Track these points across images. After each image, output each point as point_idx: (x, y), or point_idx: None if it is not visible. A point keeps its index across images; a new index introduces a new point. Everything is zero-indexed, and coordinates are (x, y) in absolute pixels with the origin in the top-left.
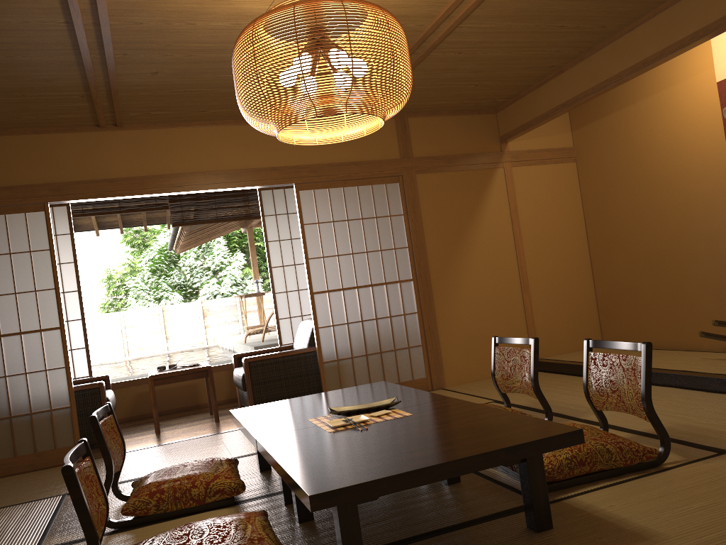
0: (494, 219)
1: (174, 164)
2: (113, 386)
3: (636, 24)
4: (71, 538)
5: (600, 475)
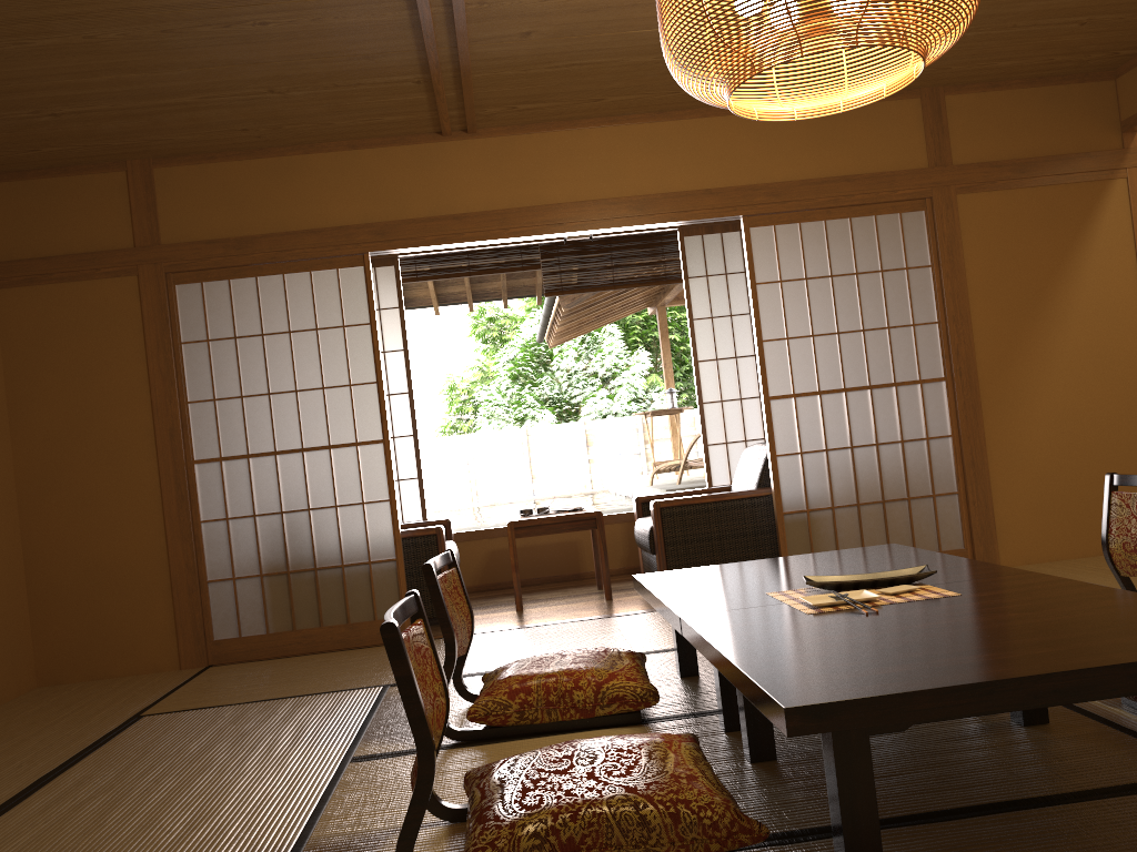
0: (1104, 273)
1: (552, 189)
2: (455, 537)
3: None
4: (395, 747)
5: None
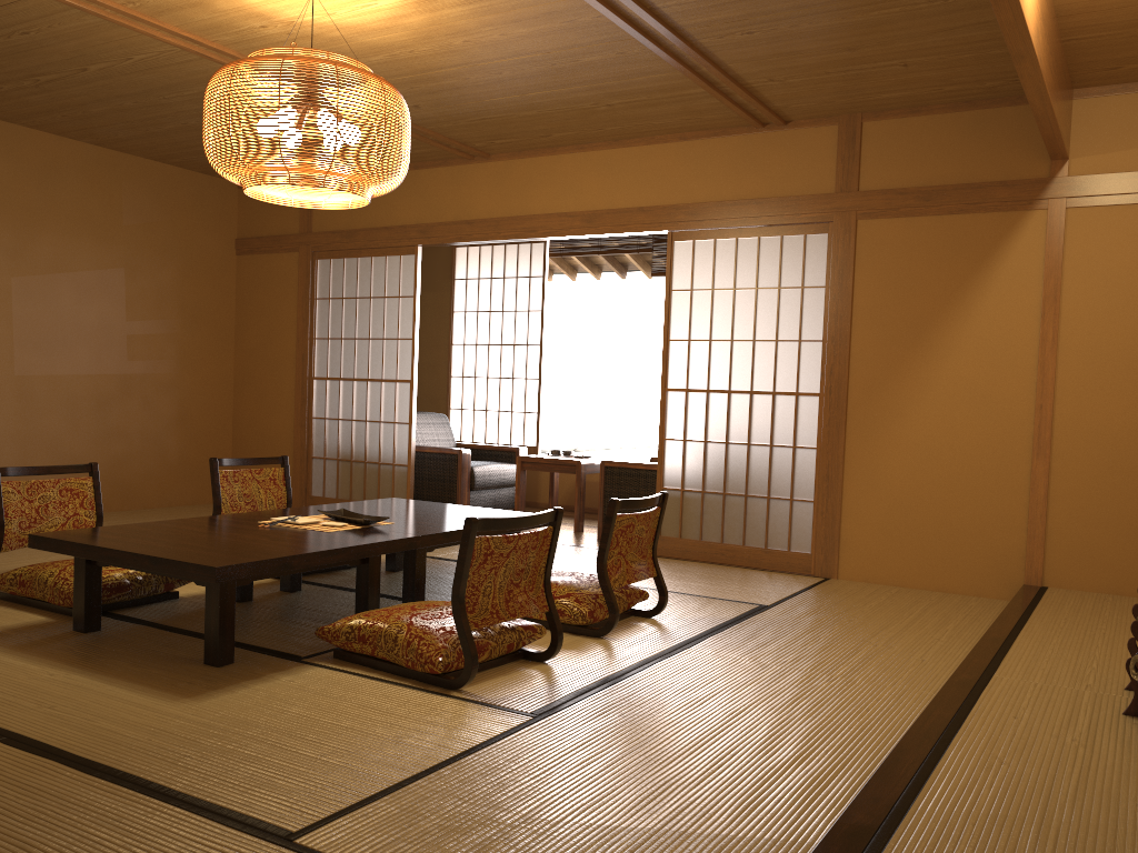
0: (1001, 309)
1: (532, 202)
2: None
3: None
4: None
5: (385, 666)
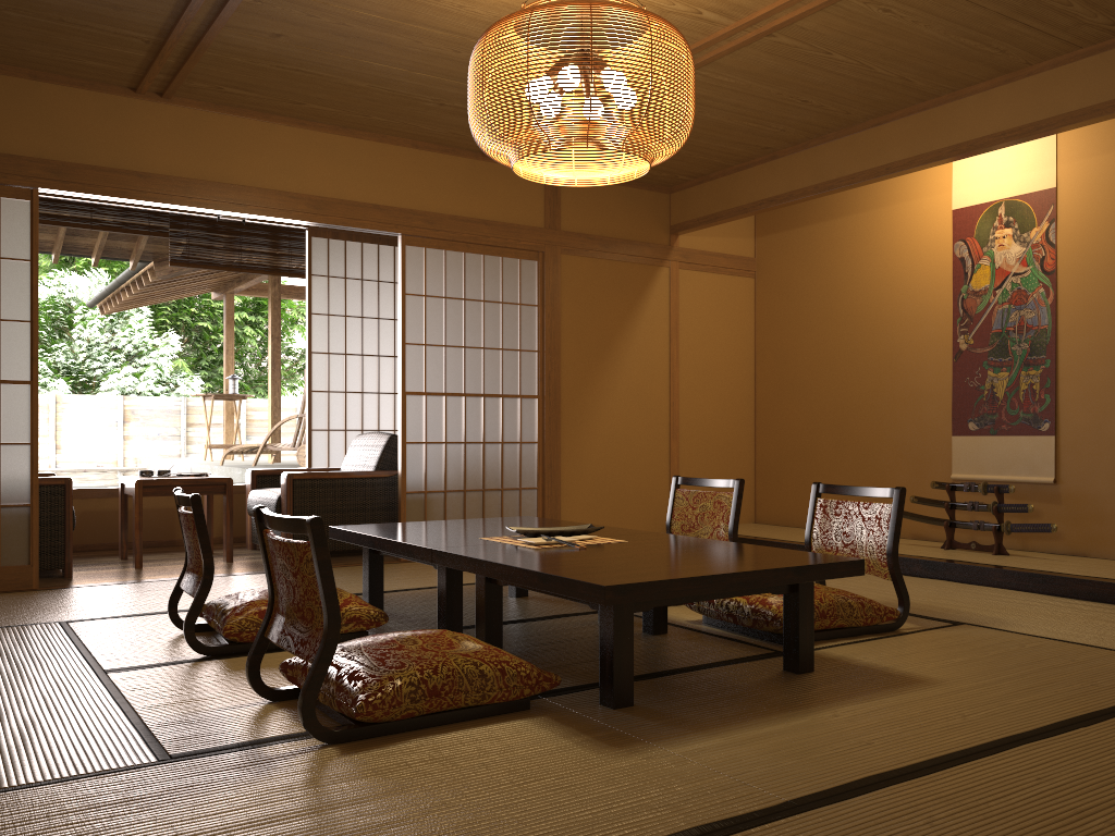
0: (649, 334)
1: (238, 170)
2: None
3: (885, 119)
4: (142, 662)
5: (838, 633)
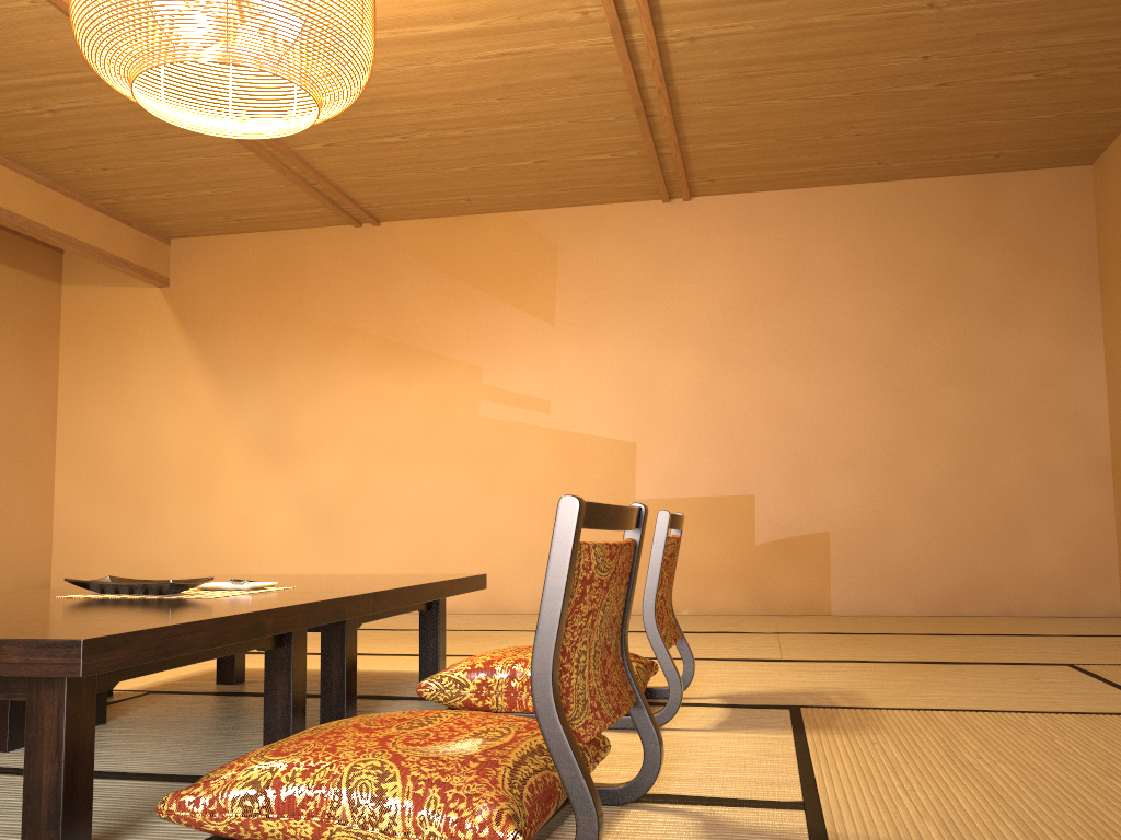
0: None
1: None
2: None
3: None
4: (734, 814)
5: None
